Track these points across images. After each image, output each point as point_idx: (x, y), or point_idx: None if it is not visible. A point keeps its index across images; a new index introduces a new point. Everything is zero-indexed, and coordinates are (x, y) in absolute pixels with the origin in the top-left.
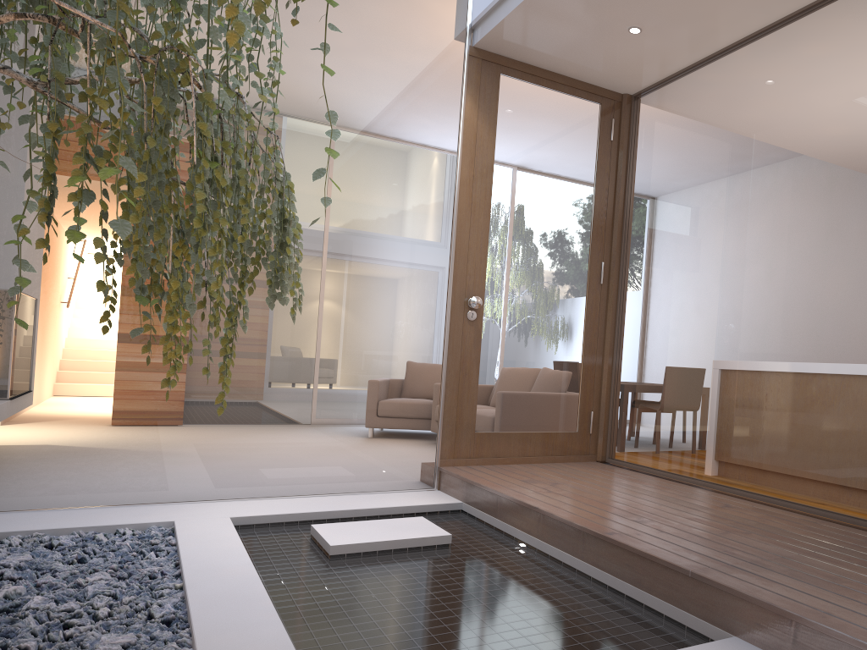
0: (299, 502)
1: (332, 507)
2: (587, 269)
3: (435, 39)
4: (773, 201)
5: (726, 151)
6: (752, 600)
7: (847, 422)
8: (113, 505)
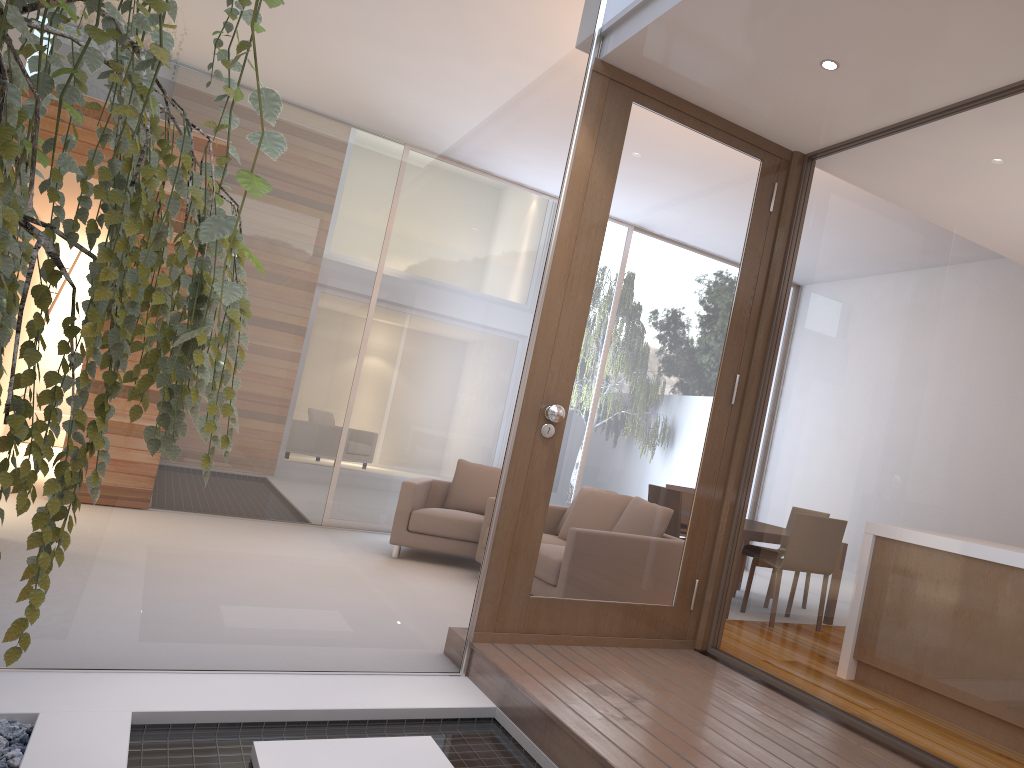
0: (253, 684)
1: (299, 701)
2: (715, 382)
3: (549, 42)
4: (1001, 329)
5: (935, 247)
6: None
7: None
8: None
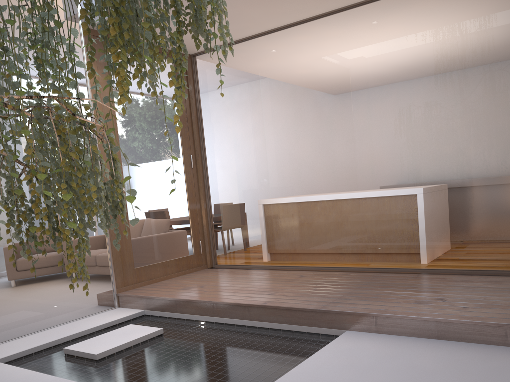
0: (31, 338)
1: (61, 335)
2: (182, 160)
3: None
4: (296, 121)
5: (263, 93)
6: (353, 313)
7: (353, 226)
8: None
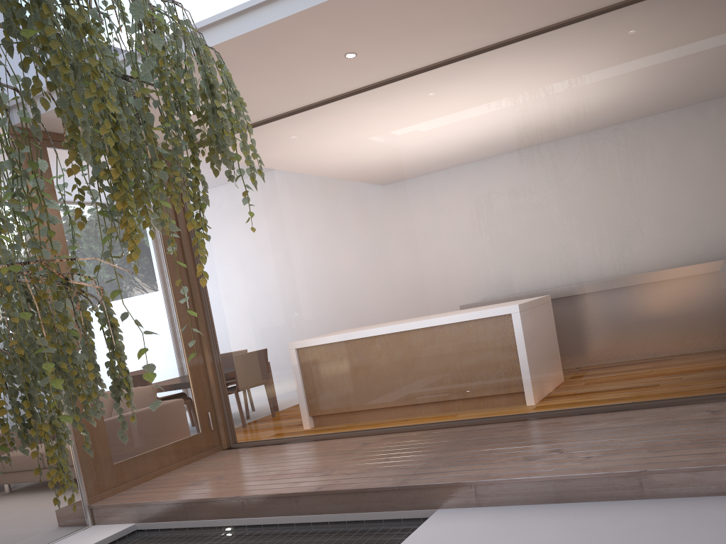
0: None
1: None
2: (173, 299)
3: None
4: (337, 231)
5: (285, 197)
6: (444, 485)
7: (430, 366)
8: None
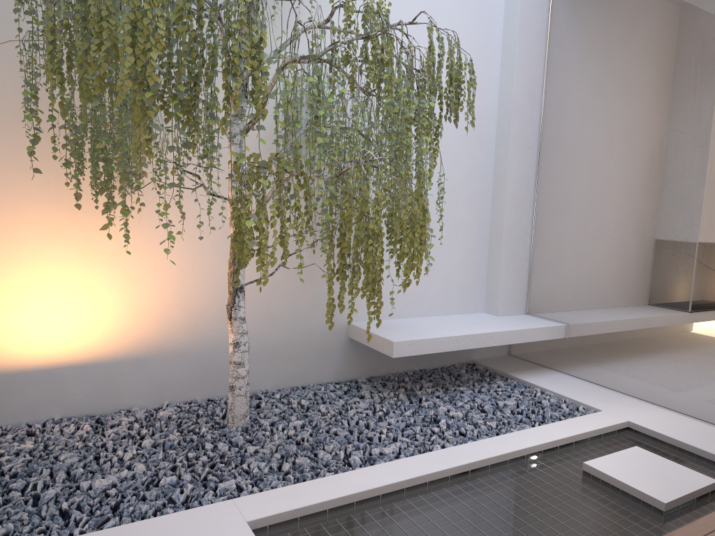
0: (700, 429)
1: (699, 442)
2: None
3: None
4: None
5: None
6: None
7: None
8: (617, 391)
